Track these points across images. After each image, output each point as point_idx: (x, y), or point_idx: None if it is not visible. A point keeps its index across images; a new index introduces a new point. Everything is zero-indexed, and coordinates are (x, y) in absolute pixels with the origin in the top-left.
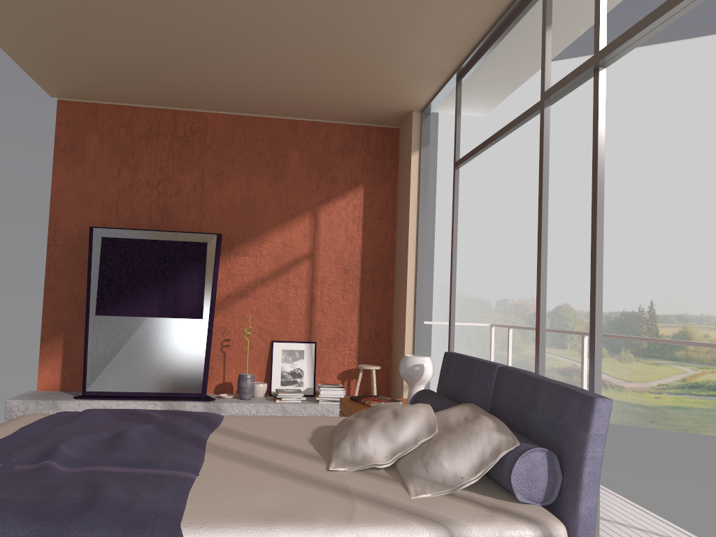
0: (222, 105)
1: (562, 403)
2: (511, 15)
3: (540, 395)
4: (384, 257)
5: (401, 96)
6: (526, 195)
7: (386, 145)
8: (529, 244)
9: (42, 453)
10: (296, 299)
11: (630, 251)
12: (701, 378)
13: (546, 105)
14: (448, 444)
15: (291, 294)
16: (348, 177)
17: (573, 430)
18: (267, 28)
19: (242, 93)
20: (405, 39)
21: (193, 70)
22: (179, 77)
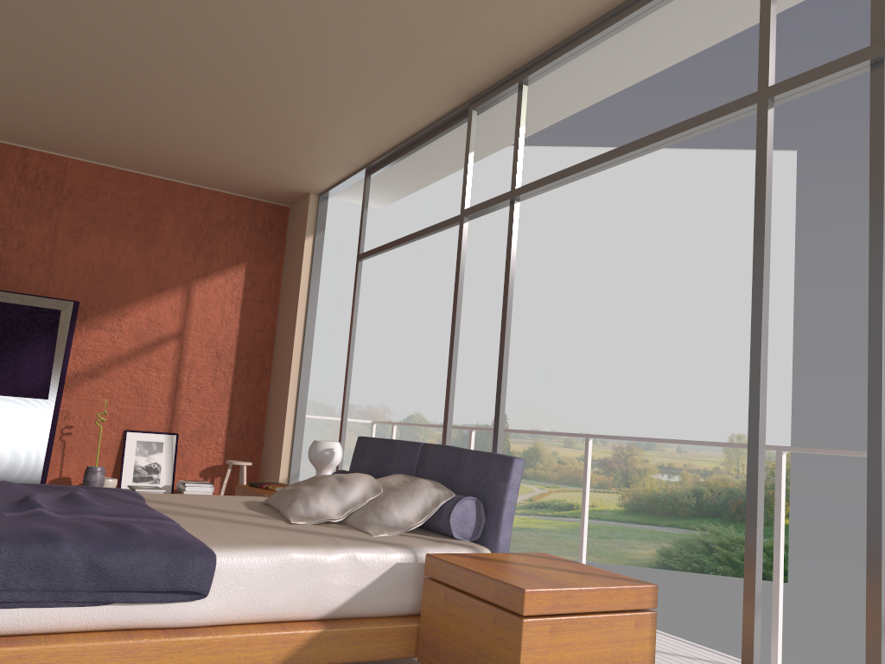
0: (91, 153)
1: (486, 464)
2: (433, 130)
3: (465, 461)
4: (263, 344)
5: (303, 178)
6: (383, 288)
7: (274, 223)
8: (383, 343)
9: (12, 506)
10: (158, 384)
11: (488, 359)
12: (548, 497)
13: (465, 221)
14: (395, 499)
15: (153, 378)
16: (229, 252)
17: (495, 483)
18: (188, 93)
19: (123, 145)
20: (327, 130)
21: (75, 114)
22: (53, 117)
